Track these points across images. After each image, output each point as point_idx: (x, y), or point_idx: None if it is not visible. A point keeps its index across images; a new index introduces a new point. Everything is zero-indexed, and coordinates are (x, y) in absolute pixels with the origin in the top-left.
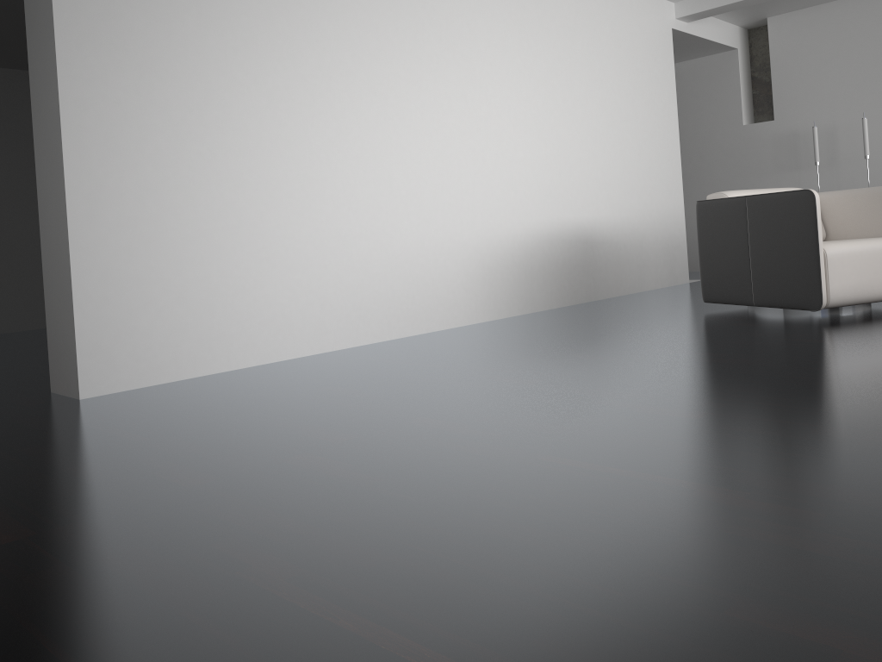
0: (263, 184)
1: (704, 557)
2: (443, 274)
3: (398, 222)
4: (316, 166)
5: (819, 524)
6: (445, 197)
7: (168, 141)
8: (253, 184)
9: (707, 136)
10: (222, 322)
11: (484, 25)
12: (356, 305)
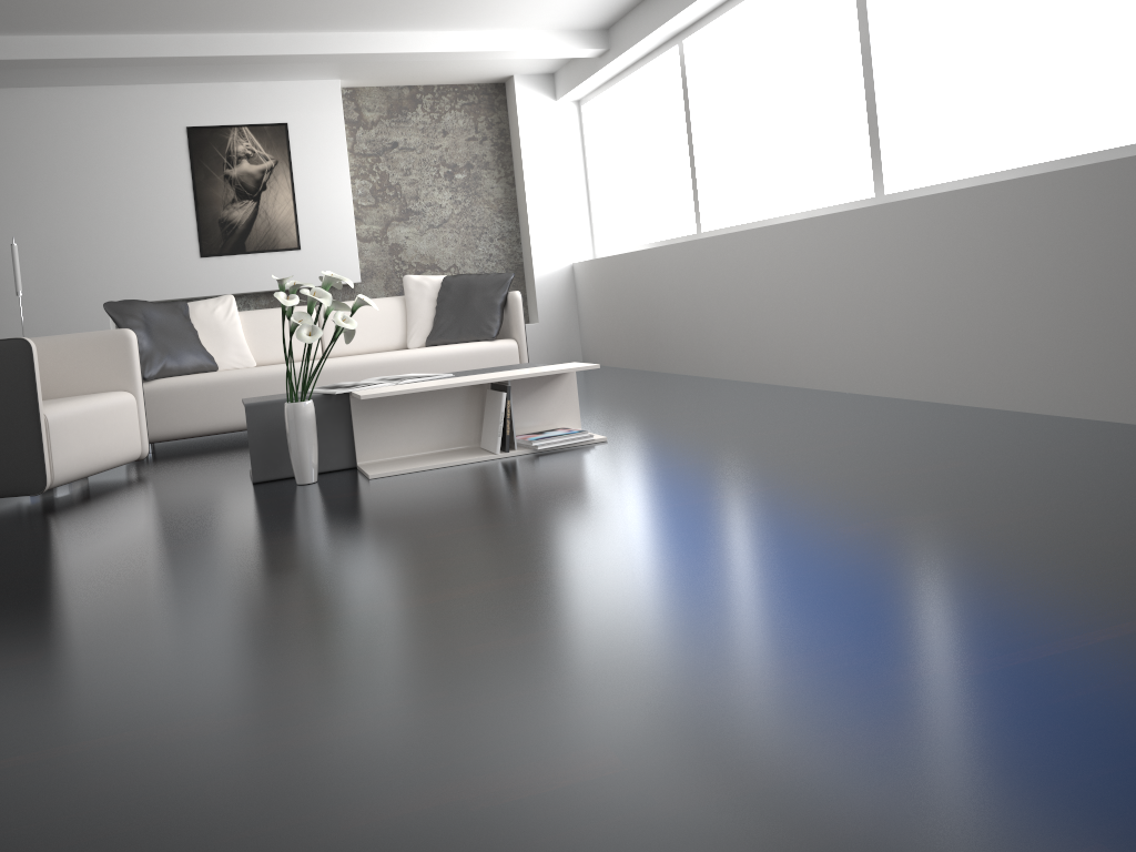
0: None
1: (254, 794)
2: None
3: None
4: None
5: (318, 711)
6: None
7: None
8: None
9: None
10: None
11: None
12: None
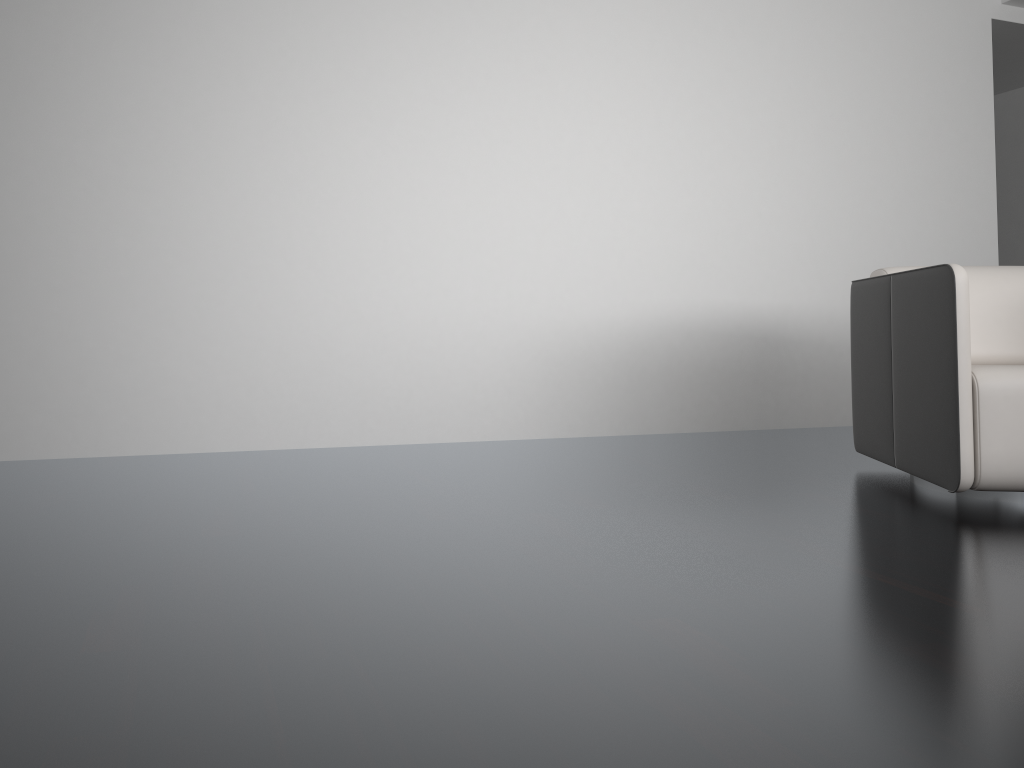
0: (176, 230)
1: None
2: (467, 365)
3: (393, 289)
4: (261, 210)
5: None
6: (483, 260)
7: (41, 174)
8: (160, 228)
9: None
10: (93, 396)
11: (581, 24)
12: (308, 394)
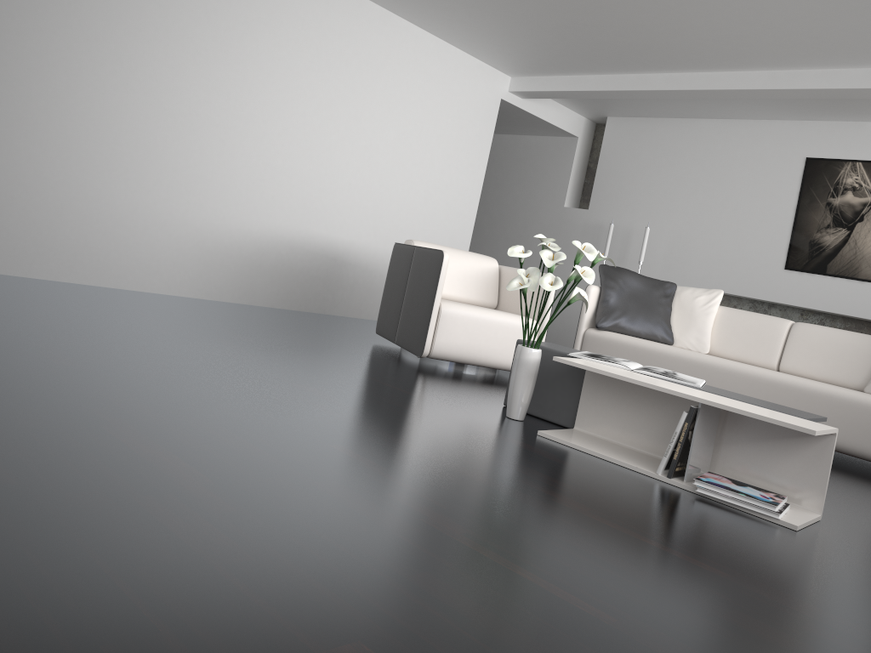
0: None
1: None
2: (151, 242)
3: (112, 183)
4: (31, 109)
5: None
6: (176, 176)
7: None
8: None
9: (534, 208)
10: None
11: (272, 39)
12: (38, 241)
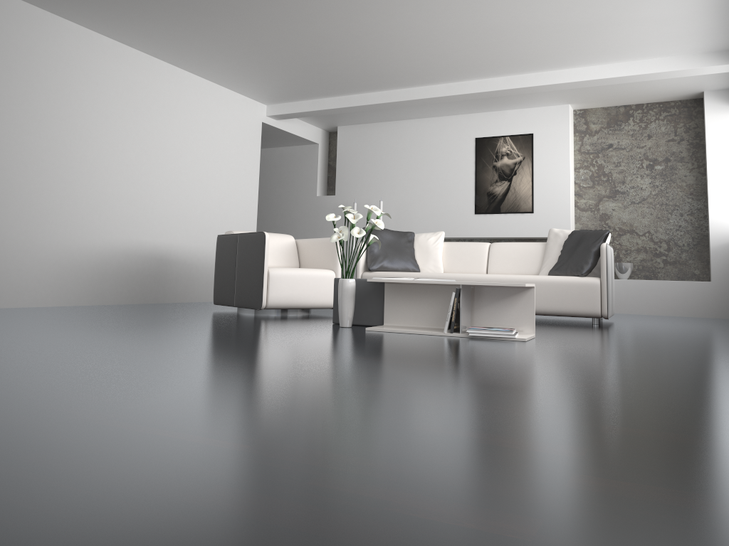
0: None
1: None
2: (19, 266)
3: None
4: None
5: None
6: (32, 211)
7: None
8: None
9: (294, 200)
10: None
11: (91, 95)
12: None
